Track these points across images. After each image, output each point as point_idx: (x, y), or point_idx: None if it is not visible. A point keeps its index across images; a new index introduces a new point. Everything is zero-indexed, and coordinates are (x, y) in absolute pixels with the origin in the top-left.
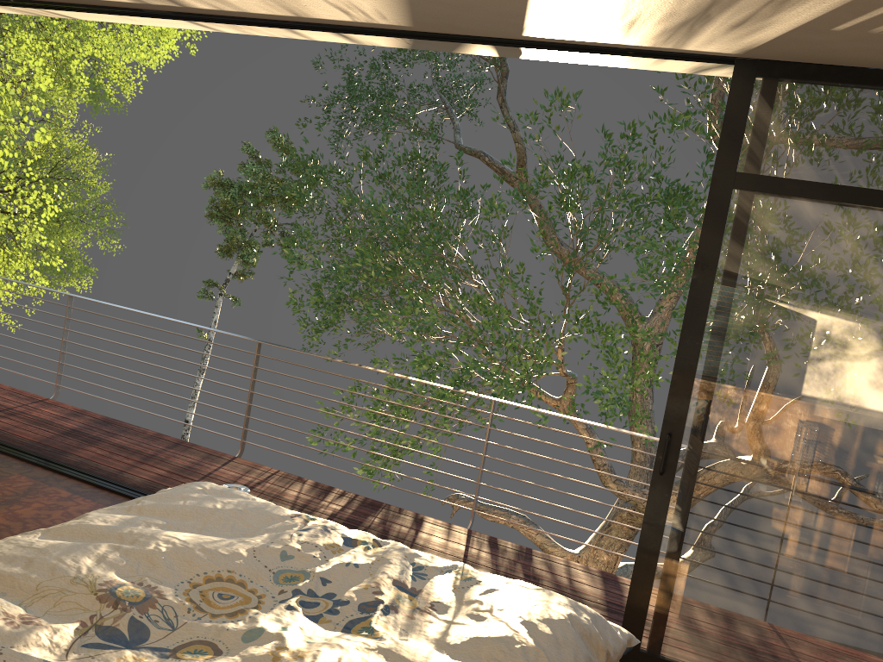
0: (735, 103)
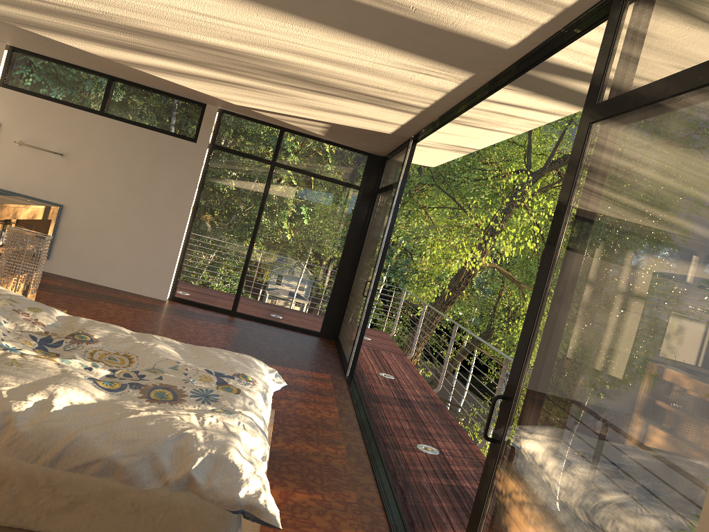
0: (606, 35)
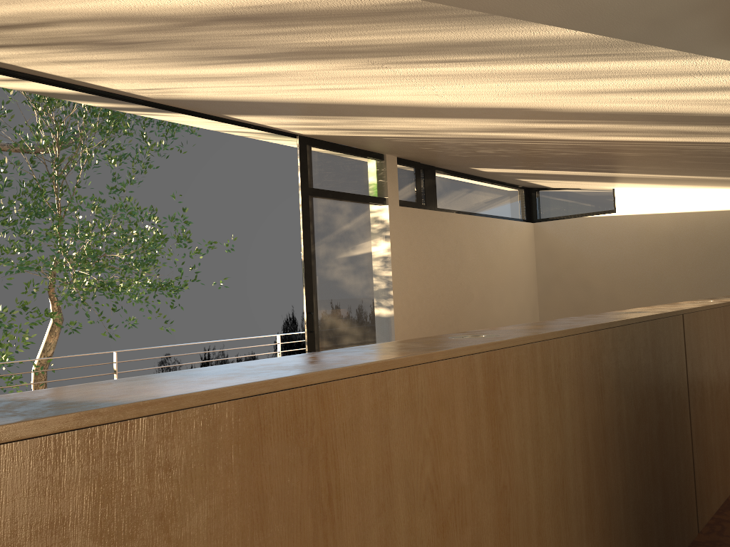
0: (302, 156)
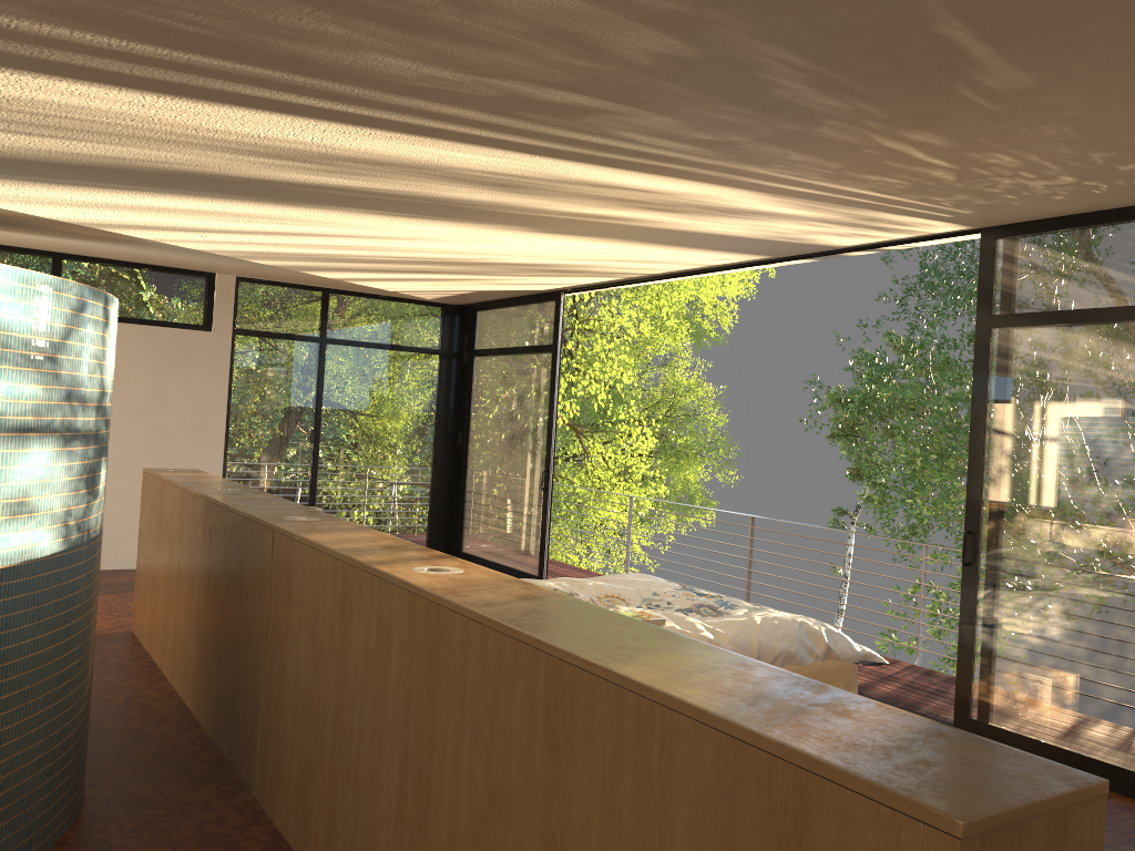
0: (983, 262)
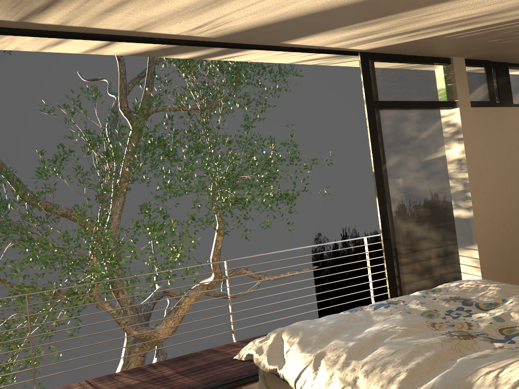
0: (365, 71)
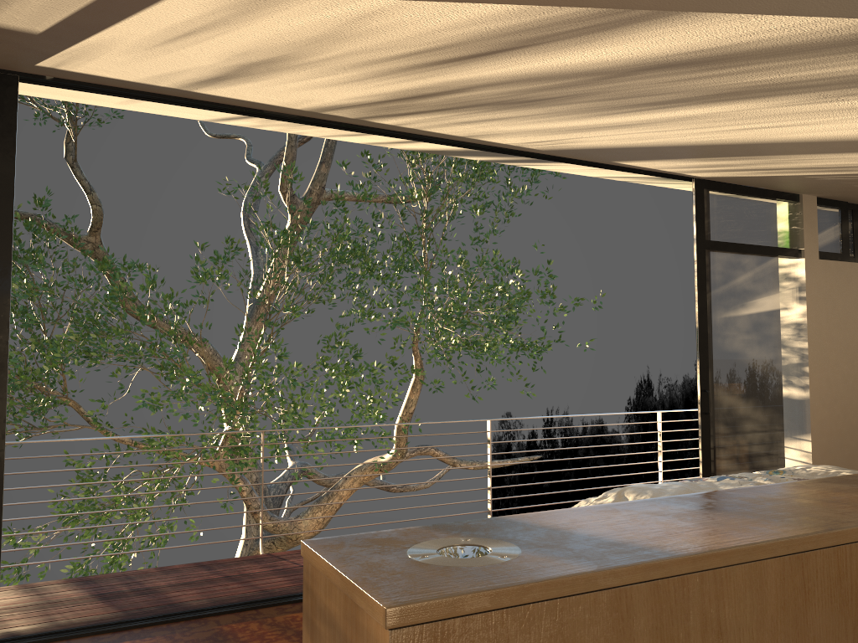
0: (698, 202)
